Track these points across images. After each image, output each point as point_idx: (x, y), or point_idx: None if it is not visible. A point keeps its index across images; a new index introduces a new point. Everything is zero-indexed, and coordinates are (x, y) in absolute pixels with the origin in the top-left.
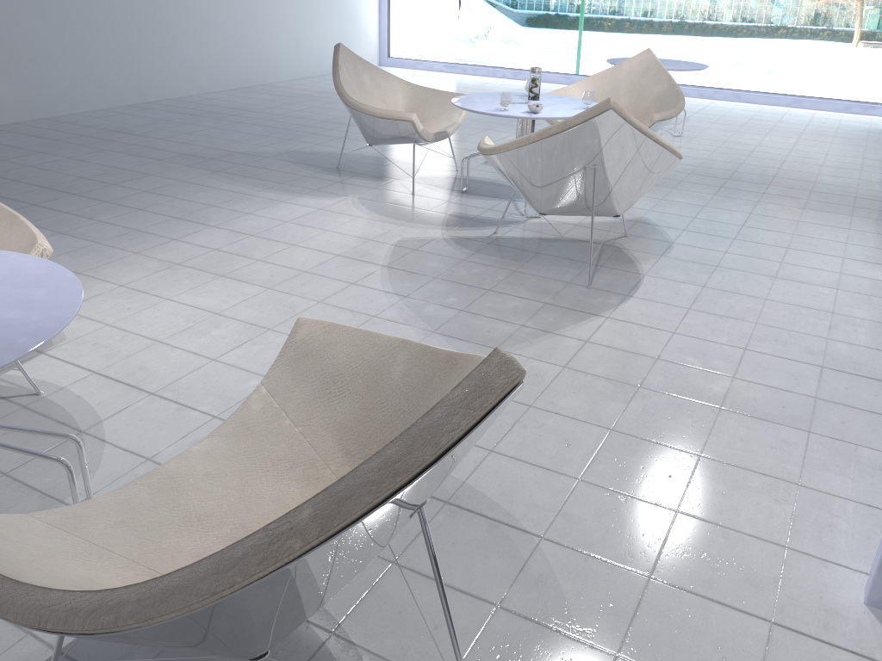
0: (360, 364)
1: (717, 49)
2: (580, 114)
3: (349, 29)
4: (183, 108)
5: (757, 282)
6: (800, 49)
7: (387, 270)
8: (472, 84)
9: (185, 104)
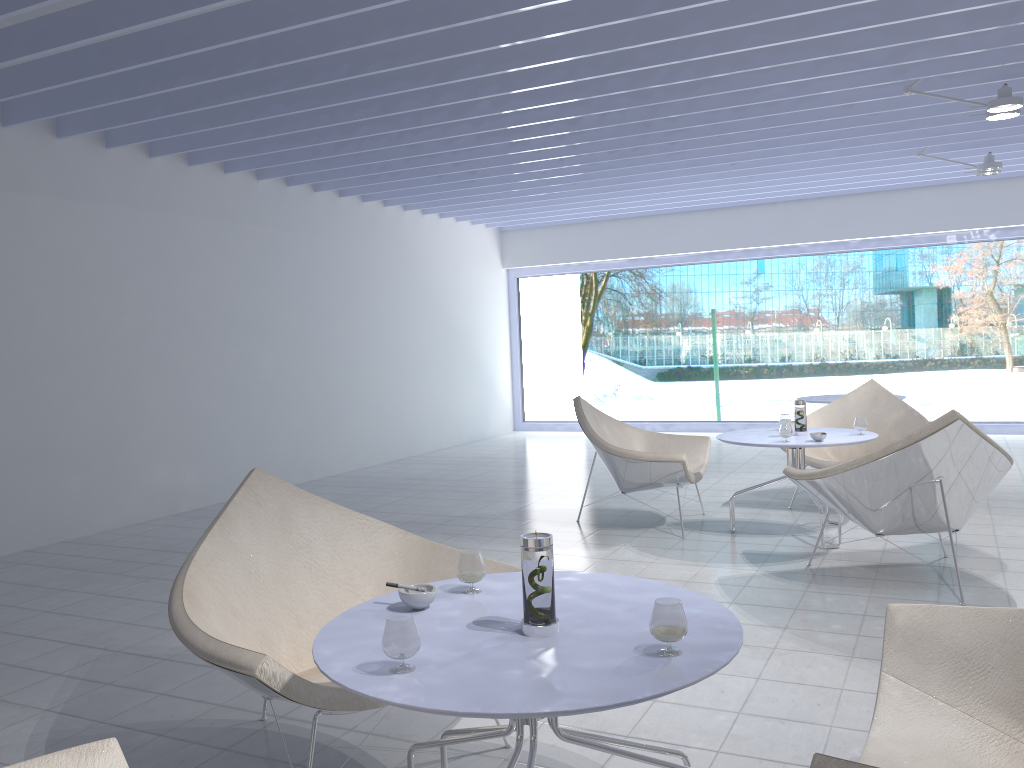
0: (987, 639)
1: None
2: (925, 427)
3: (486, 396)
4: (356, 482)
5: None
6: (953, 379)
7: (738, 606)
8: None
9: (355, 479)
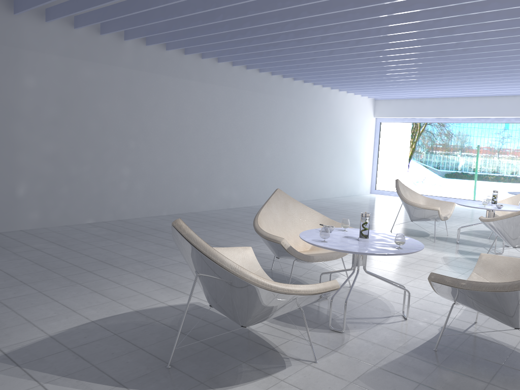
0: (509, 266)
1: None
2: None
3: (359, 176)
4: None
5: None
6: None
7: (447, 265)
8: None
9: None
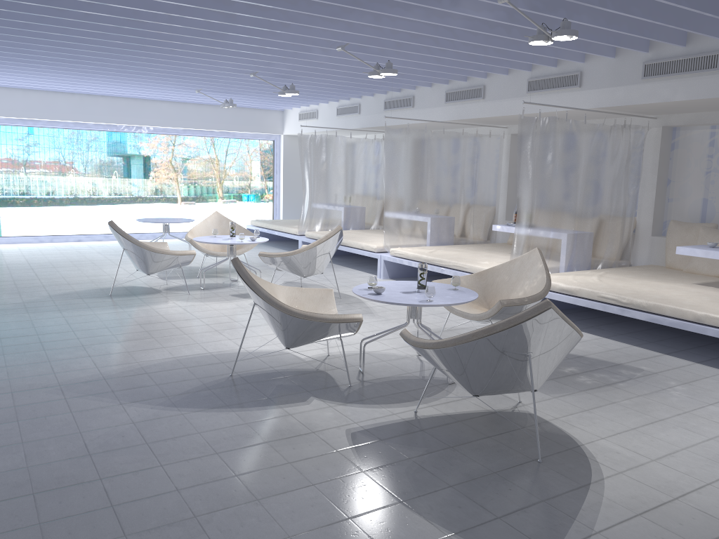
0: None
1: (103, 212)
2: (331, 232)
3: None
4: None
5: None
6: (152, 208)
7: None
8: None
9: None
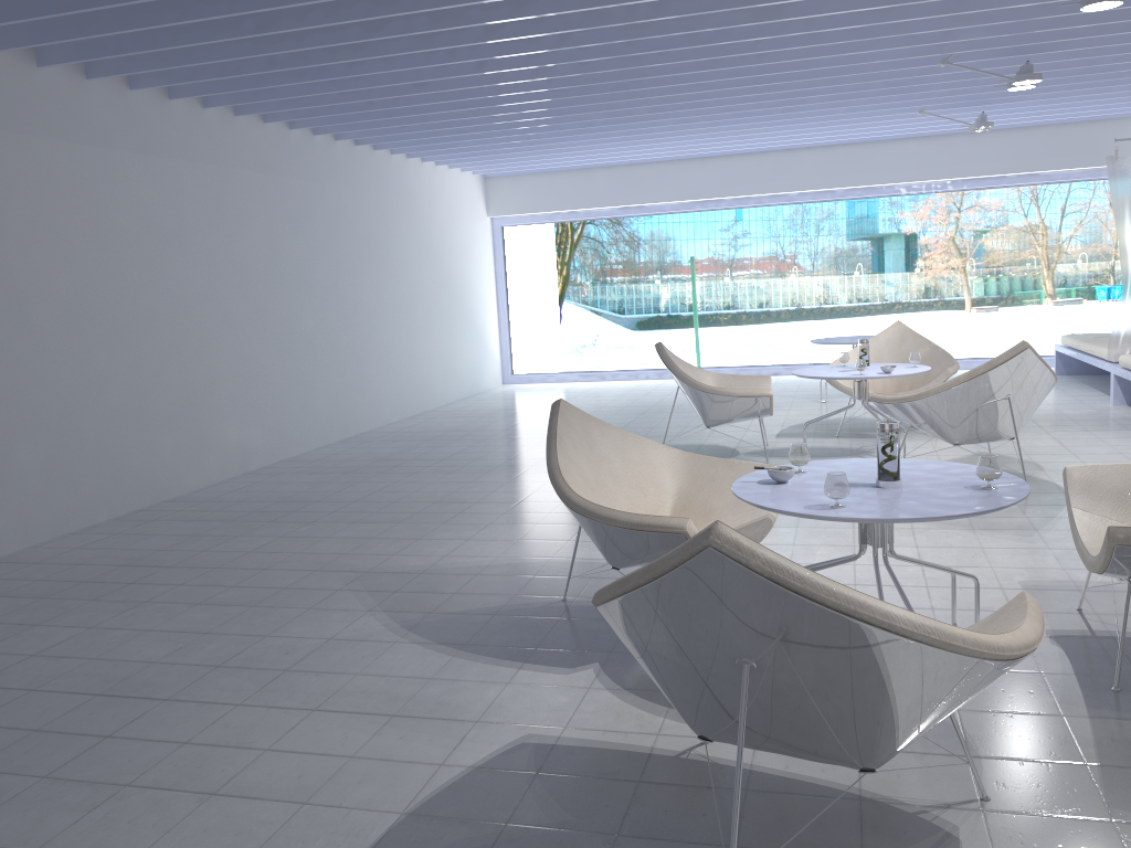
0: None
1: (839, 329)
2: (1002, 355)
3: (480, 349)
4: (400, 436)
5: None
6: (919, 320)
7: None
8: (630, 387)
9: (394, 434)
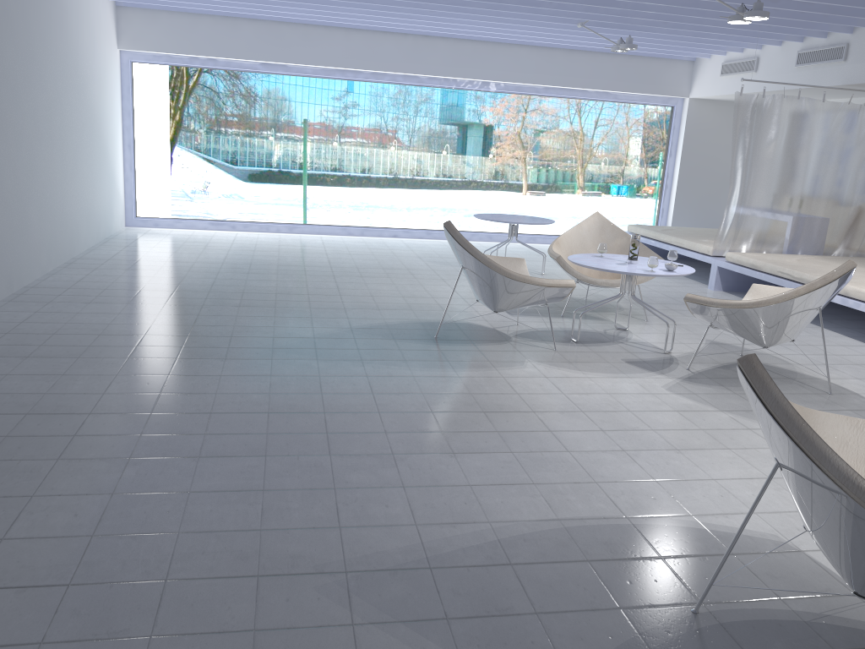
0: None
1: (427, 199)
2: (835, 272)
3: (111, 190)
4: (85, 295)
5: (863, 369)
6: (488, 197)
7: (731, 413)
8: (274, 241)
9: (72, 291)
